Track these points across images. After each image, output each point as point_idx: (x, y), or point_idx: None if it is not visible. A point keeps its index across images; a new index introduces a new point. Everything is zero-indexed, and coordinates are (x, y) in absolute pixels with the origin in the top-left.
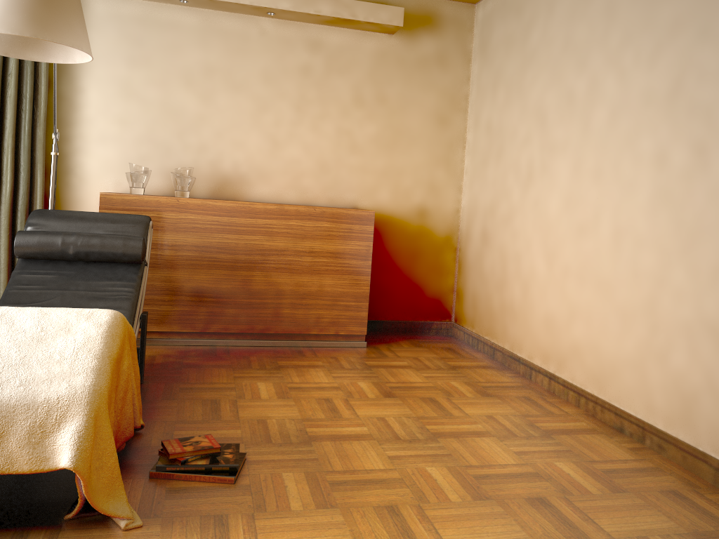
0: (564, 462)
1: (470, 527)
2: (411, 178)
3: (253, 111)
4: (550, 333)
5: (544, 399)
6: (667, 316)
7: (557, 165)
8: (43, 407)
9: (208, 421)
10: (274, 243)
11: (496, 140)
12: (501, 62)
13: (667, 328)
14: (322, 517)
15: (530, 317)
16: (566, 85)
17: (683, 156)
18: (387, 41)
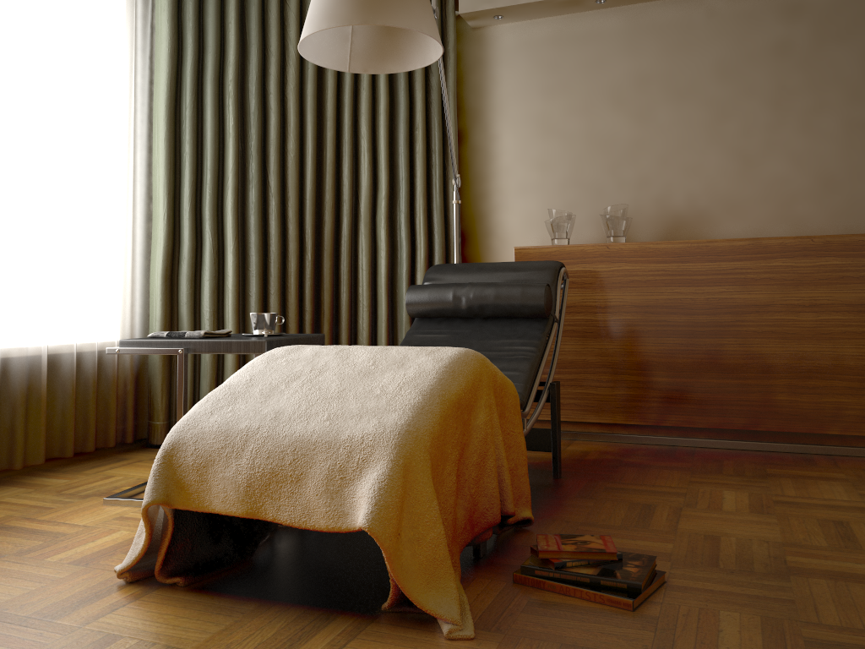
0: None
1: None
2: None
3: (708, 121)
4: None
5: None
6: None
7: None
8: (345, 447)
9: (627, 528)
10: (751, 296)
11: None
12: None
13: None
14: None
15: None
16: None
17: None
18: None
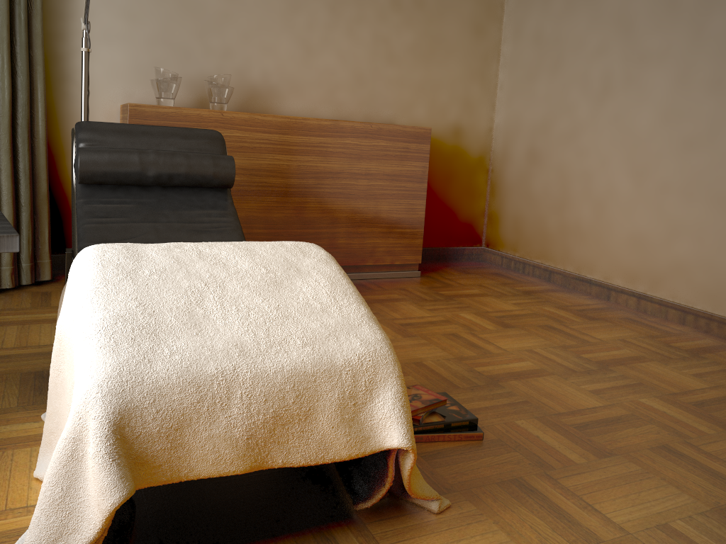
0: None
1: None
2: (447, 93)
3: (284, 10)
4: (639, 252)
5: (645, 319)
6: None
7: (650, 77)
8: (347, 371)
9: None
10: (329, 165)
11: (550, 51)
12: None
13: None
14: (617, 468)
15: (607, 237)
16: None
17: None
18: None
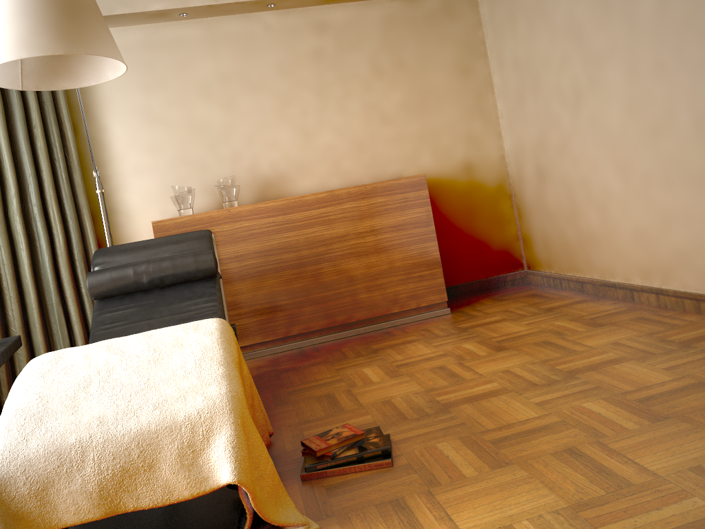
0: None
1: (667, 449)
2: (449, 136)
3: (277, 107)
4: (645, 248)
5: (660, 315)
6: None
7: (607, 75)
8: (186, 425)
9: (332, 415)
10: (334, 231)
11: (527, 73)
12: None
13: None
14: (503, 476)
15: (616, 238)
16: None
17: None
18: (391, 5)
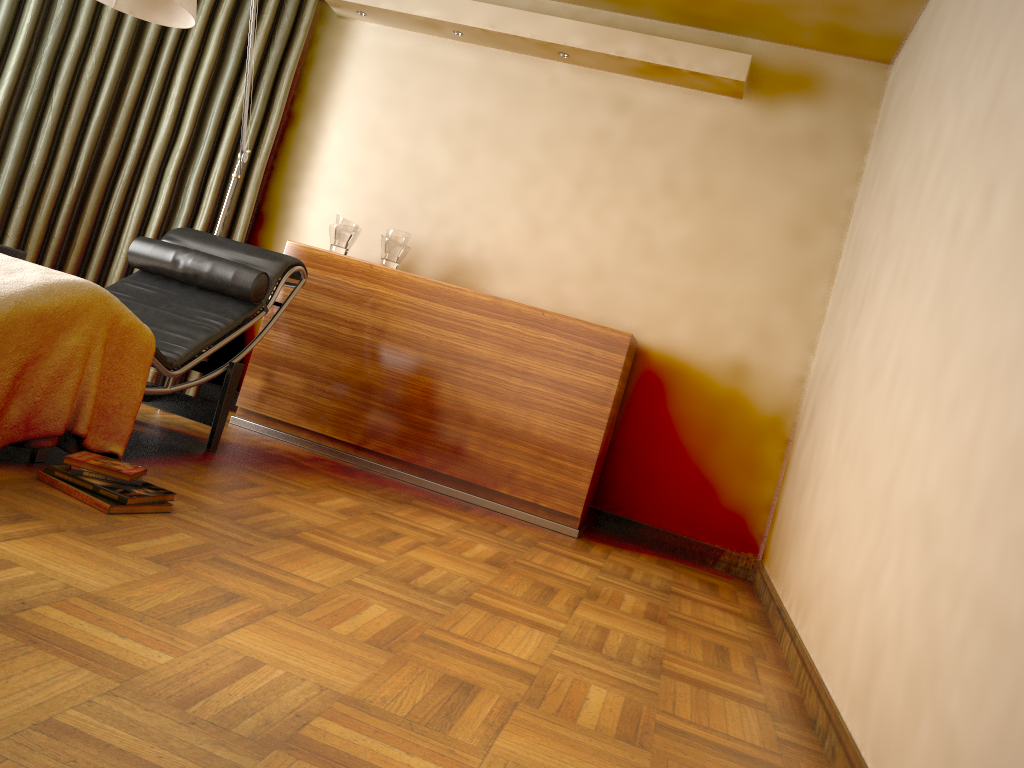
0: (613, 692)
1: (293, 647)
2: (731, 314)
3: (518, 181)
4: (812, 561)
5: (750, 659)
6: (897, 503)
7: (882, 278)
8: None
9: (206, 487)
10: (477, 349)
11: (854, 259)
12: (887, 138)
13: (891, 526)
14: (132, 563)
15: (806, 537)
16: (919, 147)
17: (974, 211)
18: (732, 108)
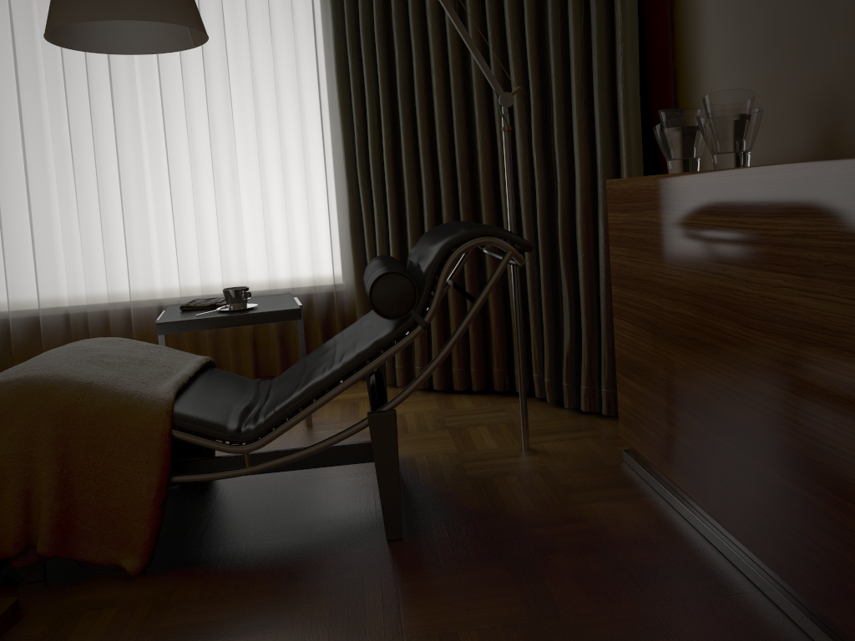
0: None
1: None
2: None
3: None
4: None
5: None
6: None
7: None
8: None
9: (148, 634)
10: (817, 305)
11: None
12: None
13: None
14: None
15: None
16: None
17: None
18: None
